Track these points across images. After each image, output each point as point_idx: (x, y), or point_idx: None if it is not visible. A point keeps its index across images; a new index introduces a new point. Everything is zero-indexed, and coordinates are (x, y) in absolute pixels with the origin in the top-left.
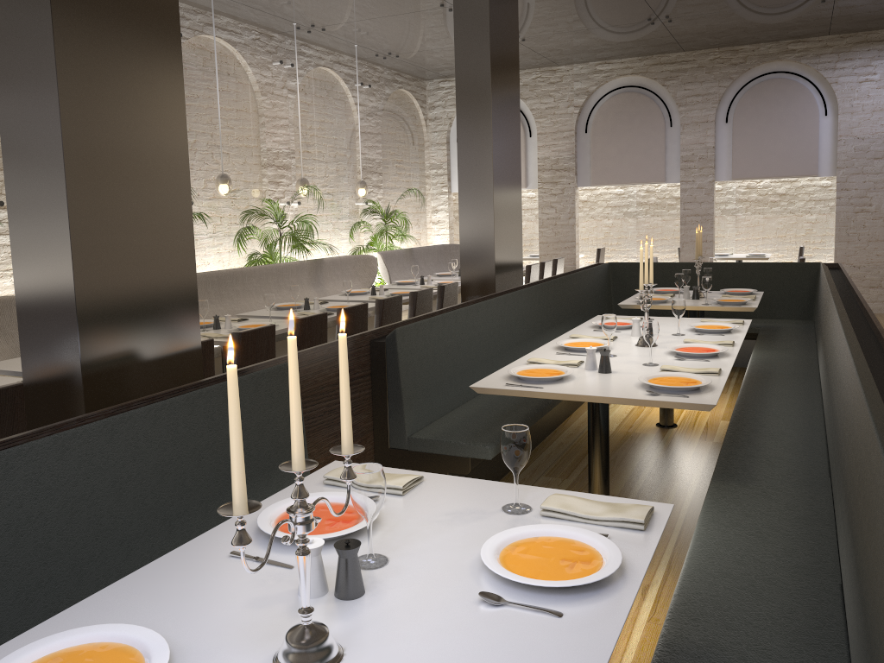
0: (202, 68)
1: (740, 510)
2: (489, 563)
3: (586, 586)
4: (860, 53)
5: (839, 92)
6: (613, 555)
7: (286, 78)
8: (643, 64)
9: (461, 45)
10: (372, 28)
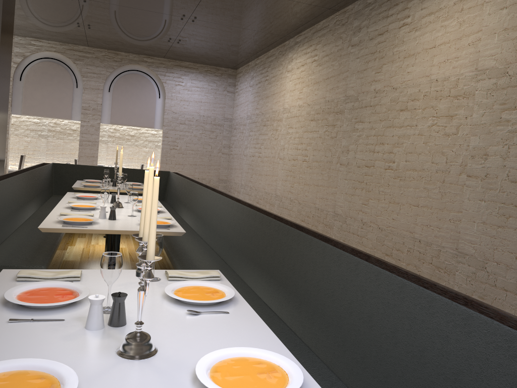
0: None
1: None
2: (179, 298)
3: (224, 302)
4: (177, 71)
5: (166, 88)
6: (226, 287)
7: None
8: (63, 47)
9: None
10: None
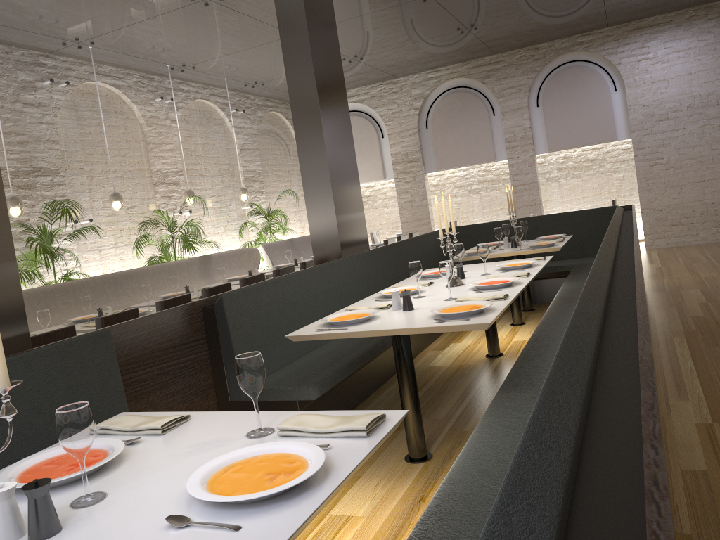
0: (90, 108)
1: (514, 414)
2: (190, 486)
3: (282, 497)
4: (635, 38)
5: (623, 71)
6: (315, 463)
7: (167, 111)
8: (465, 68)
9: (289, 59)
10: (234, 61)
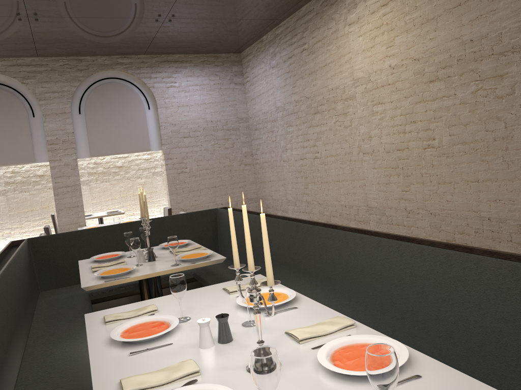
0: None
1: None
2: None
3: None
4: (165, 68)
5: (156, 93)
6: None
7: None
8: (1, 64)
9: None
10: None
